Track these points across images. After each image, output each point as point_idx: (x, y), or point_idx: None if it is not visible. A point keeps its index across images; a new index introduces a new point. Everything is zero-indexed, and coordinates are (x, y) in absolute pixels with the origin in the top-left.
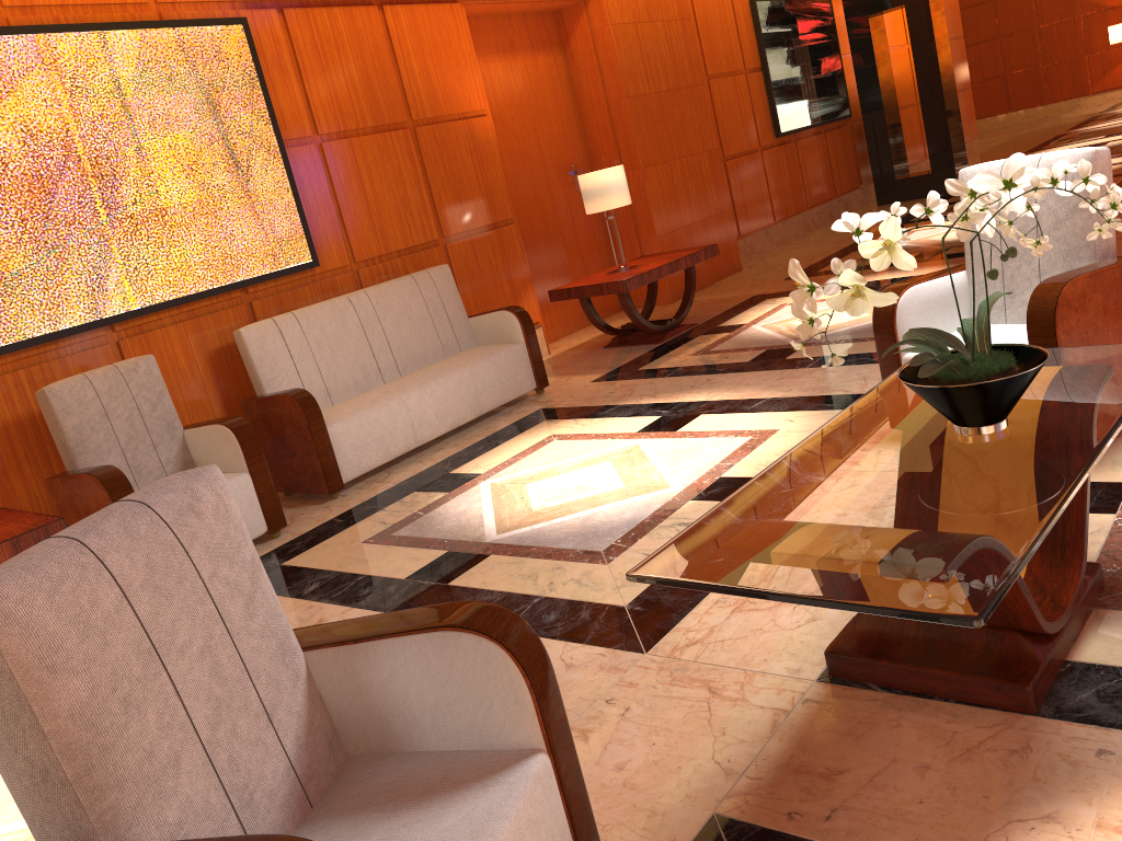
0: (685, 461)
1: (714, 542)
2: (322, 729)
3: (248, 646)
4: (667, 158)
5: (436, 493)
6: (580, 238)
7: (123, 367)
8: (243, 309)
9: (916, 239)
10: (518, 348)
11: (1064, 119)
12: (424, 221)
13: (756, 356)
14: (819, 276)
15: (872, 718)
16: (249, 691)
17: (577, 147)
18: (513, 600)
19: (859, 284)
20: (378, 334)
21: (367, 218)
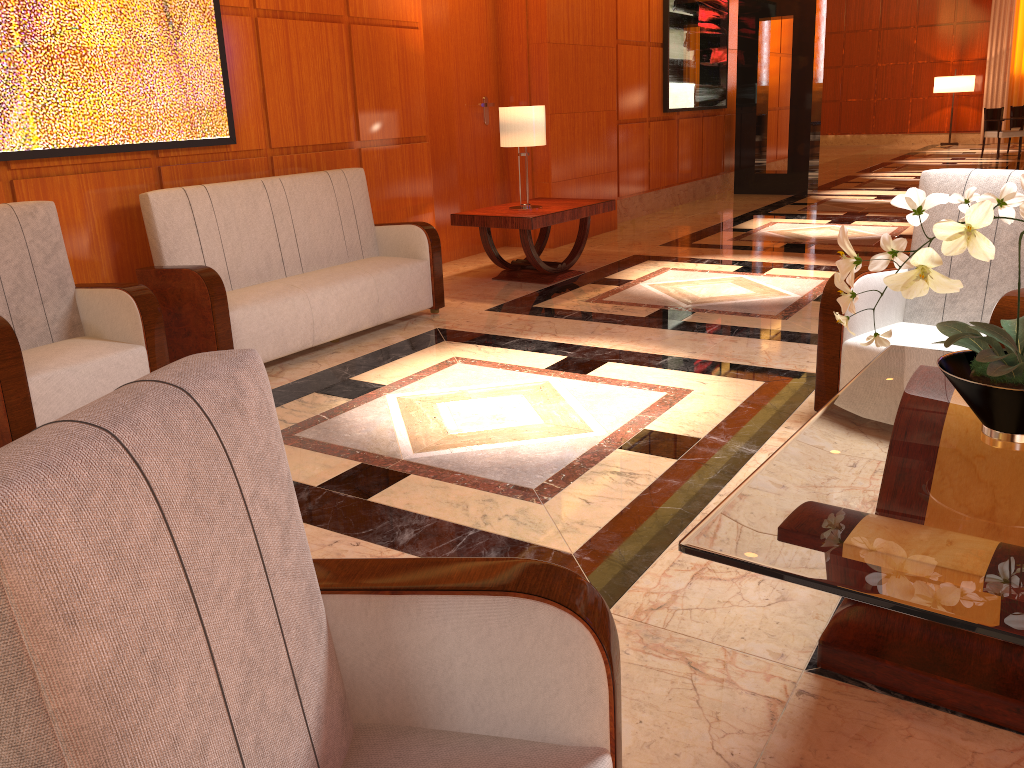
0: (603, 407)
1: (771, 521)
2: (338, 695)
3: (281, 590)
4: (573, 109)
5: (338, 398)
6: (478, 169)
7: (19, 209)
8: (151, 173)
9: (779, 230)
10: (423, 265)
11: (885, 150)
12: (344, 121)
13: (651, 313)
14: (694, 248)
15: (879, 723)
16: (279, 649)
17: (491, 81)
18: (445, 529)
19: (928, 265)
20: (287, 225)
21: (290, 105)
